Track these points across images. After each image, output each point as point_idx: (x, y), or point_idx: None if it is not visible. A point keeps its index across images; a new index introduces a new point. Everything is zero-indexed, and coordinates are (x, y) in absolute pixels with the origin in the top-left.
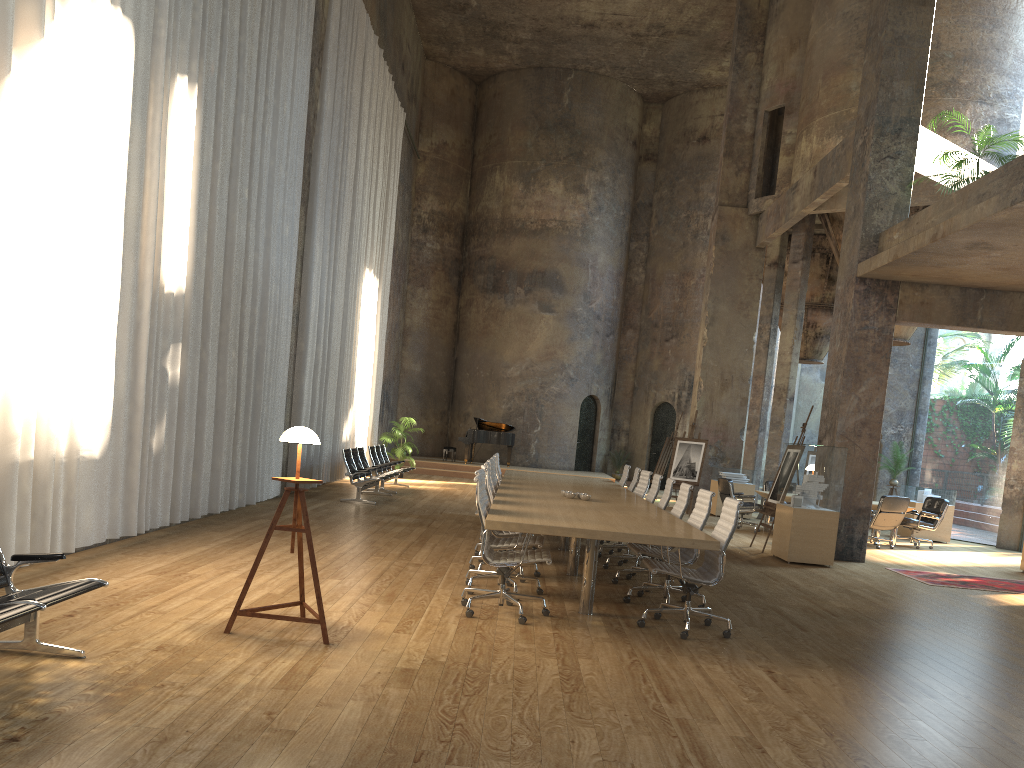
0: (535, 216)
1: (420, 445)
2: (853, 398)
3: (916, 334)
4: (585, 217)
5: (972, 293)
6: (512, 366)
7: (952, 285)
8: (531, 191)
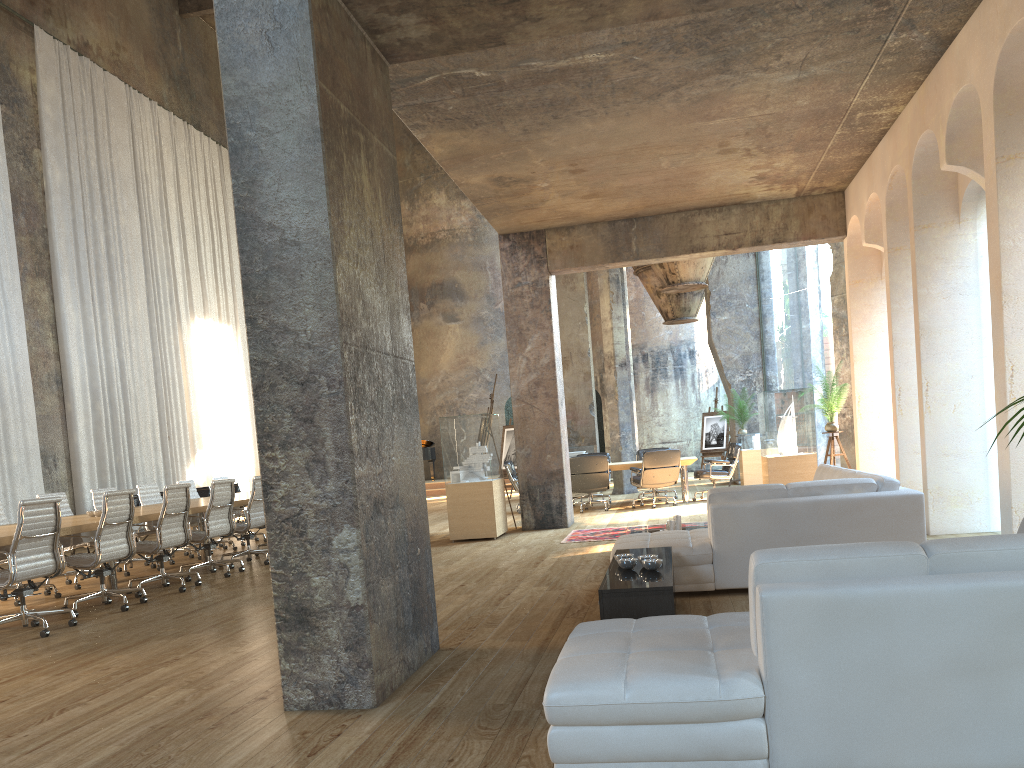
0: (424, 231)
1: None
2: (521, 359)
3: (747, 271)
4: (474, 221)
5: (622, 225)
6: (429, 381)
7: (598, 221)
8: (416, 207)
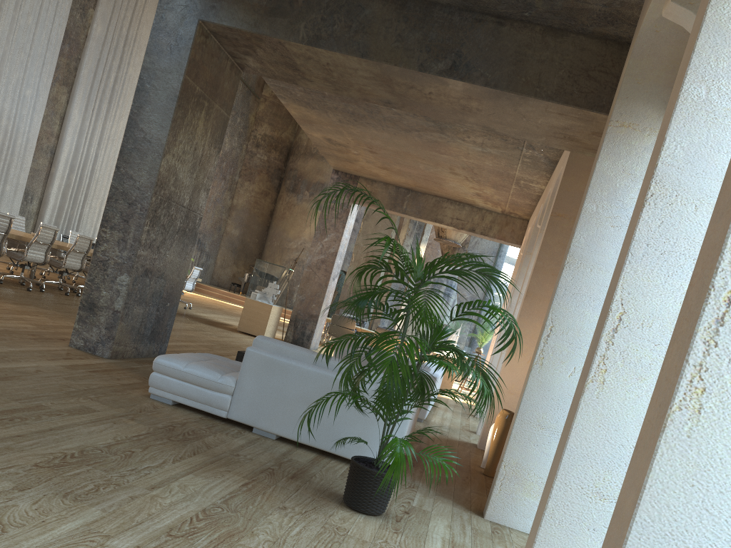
0: None
1: (230, 283)
2: (319, 244)
3: (492, 248)
4: None
5: (402, 191)
6: (292, 241)
7: (390, 184)
8: None
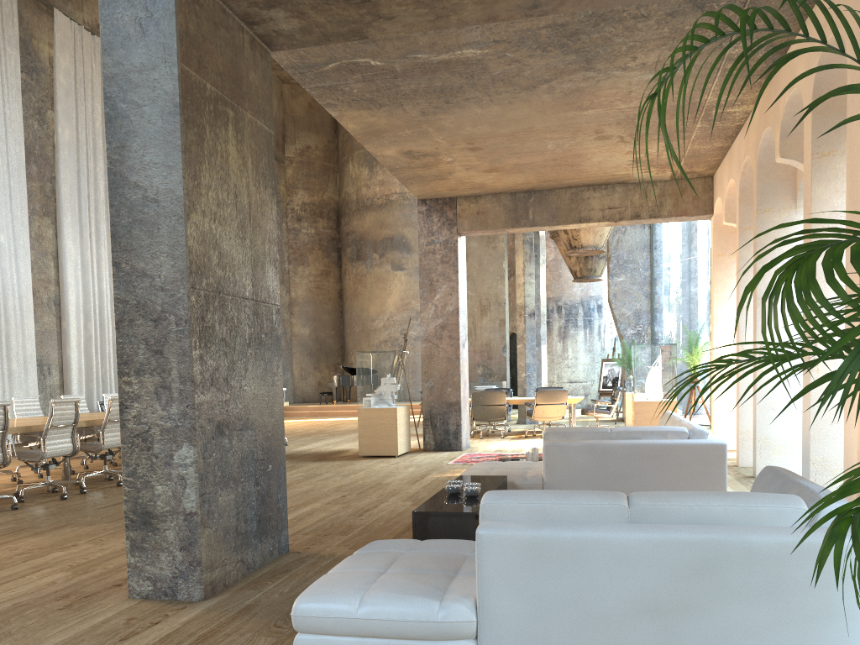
0: (380, 193)
1: (317, 393)
2: (431, 306)
3: (642, 240)
4: None
5: (521, 196)
6: (377, 319)
7: (501, 192)
8: (375, 173)
